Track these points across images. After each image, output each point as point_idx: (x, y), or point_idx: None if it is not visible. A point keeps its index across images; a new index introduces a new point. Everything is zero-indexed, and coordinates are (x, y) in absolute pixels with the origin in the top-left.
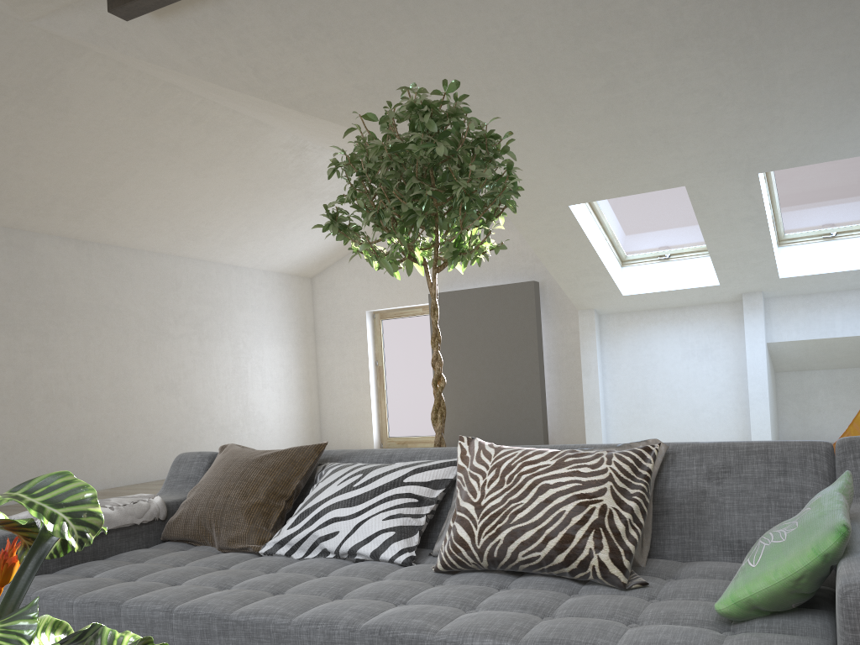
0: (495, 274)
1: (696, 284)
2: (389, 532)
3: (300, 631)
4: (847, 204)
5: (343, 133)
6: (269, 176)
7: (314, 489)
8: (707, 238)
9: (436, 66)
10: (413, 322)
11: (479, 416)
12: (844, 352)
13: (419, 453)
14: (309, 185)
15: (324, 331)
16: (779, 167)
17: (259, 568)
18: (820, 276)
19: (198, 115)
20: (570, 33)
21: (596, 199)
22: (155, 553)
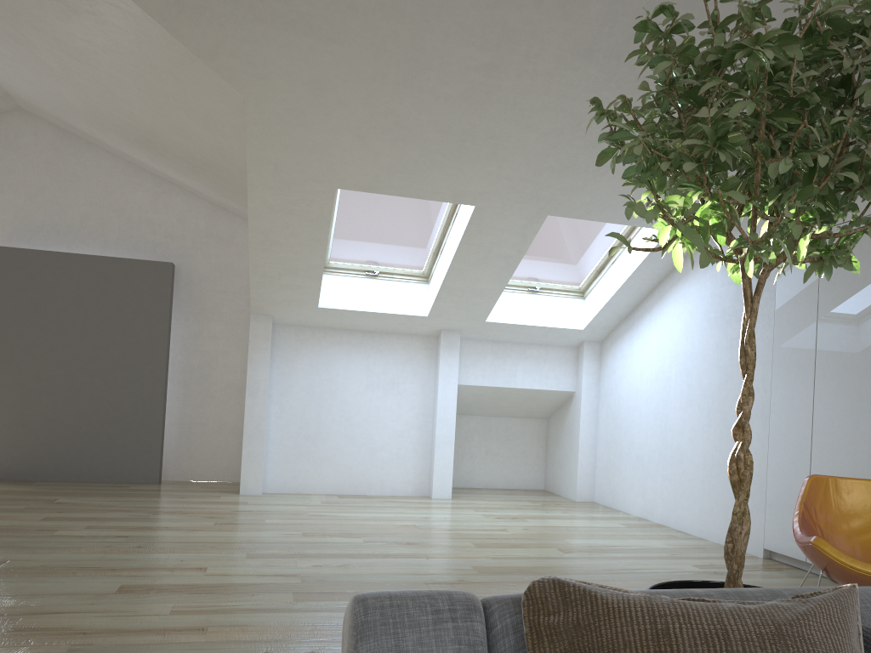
0: (107, 241)
1: (403, 310)
2: None
3: None
4: (565, 264)
5: None
6: None
7: None
8: (453, 266)
9: None
10: None
11: (61, 431)
12: (511, 402)
13: None
14: None
15: None
16: (569, 215)
17: None
18: (520, 327)
19: None
20: None
21: (374, 191)
22: None
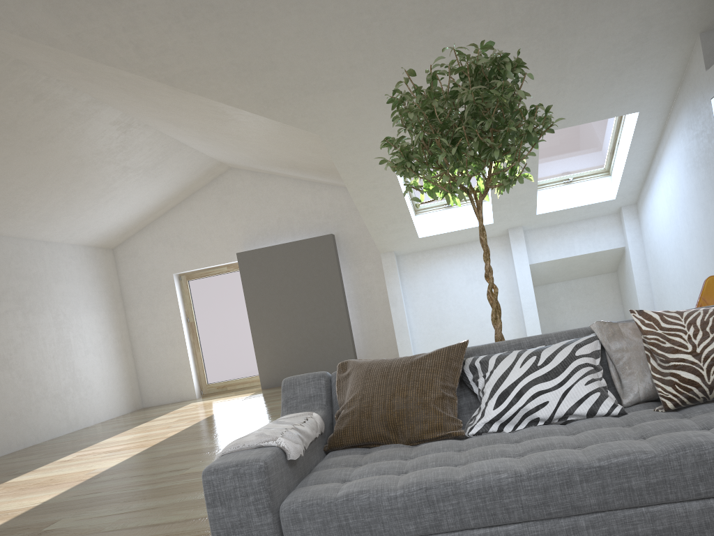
0: (294, 231)
1: (475, 224)
2: (595, 393)
3: (669, 459)
4: (583, 156)
5: (199, 108)
6: (94, 152)
7: (491, 376)
8: None
9: (310, 46)
10: (219, 280)
11: (297, 352)
12: (578, 266)
13: (545, 338)
14: (128, 160)
15: (132, 296)
16: (555, 128)
17: (497, 442)
18: (564, 211)
19: (40, 93)
20: (427, 20)
21: None
22: (354, 457)
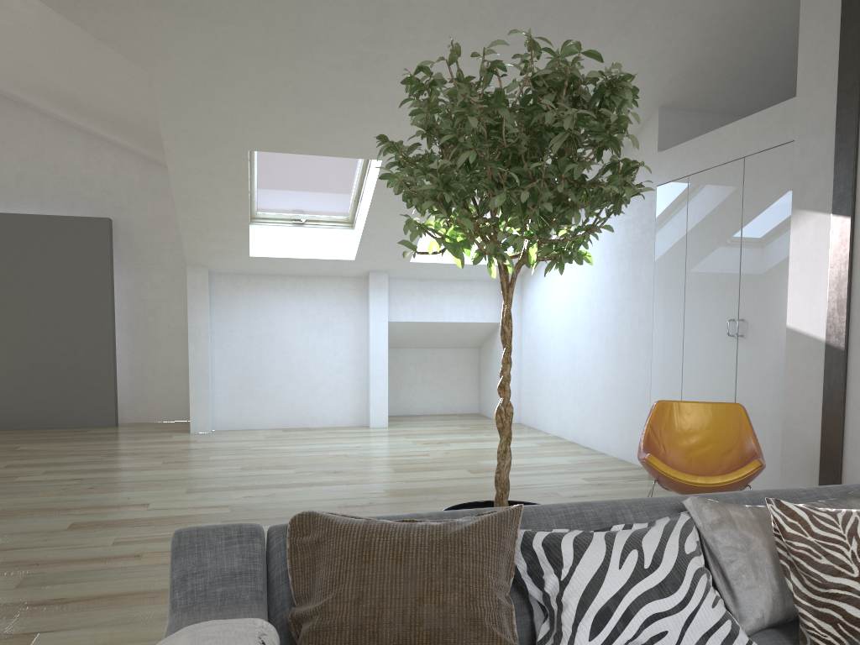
0: (44, 199)
1: (331, 255)
2: (726, 622)
3: None
4: None
5: None
6: None
7: (572, 576)
8: (371, 214)
9: None
10: None
11: (18, 383)
12: (442, 334)
13: (617, 509)
14: None
15: None
16: None
17: None
18: (443, 265)
19: None
20: None
21: (285, 151)
22: None
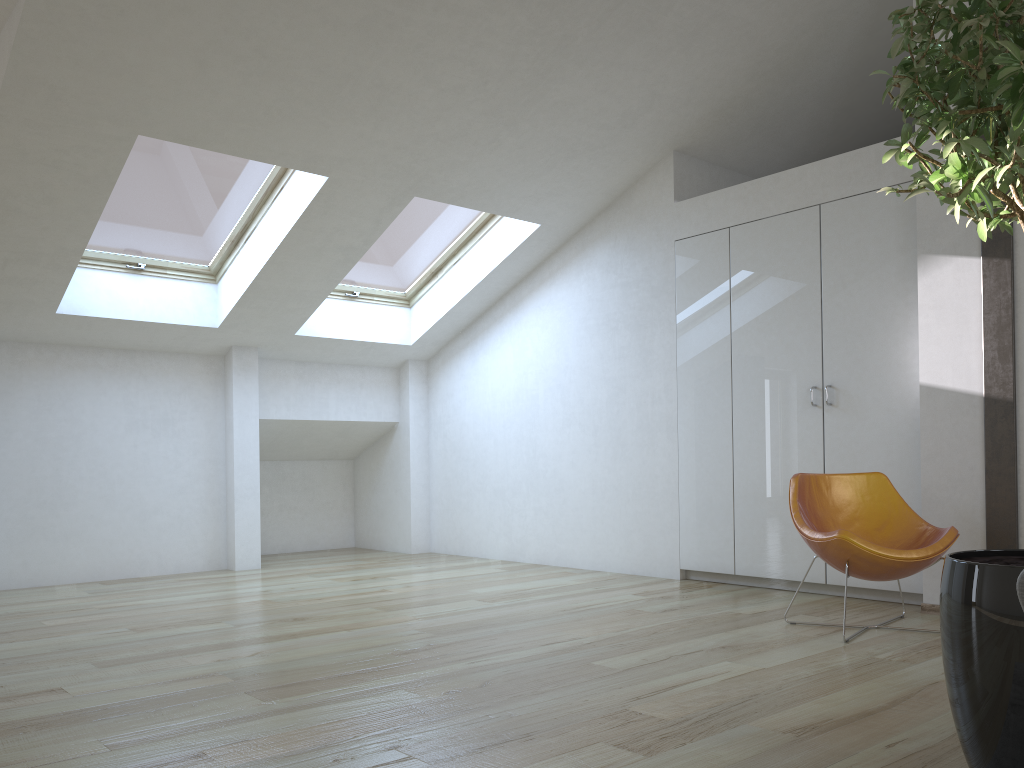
0: None
1: (184, 320)
2: None
3: None
4: (395, 263)
5: None
6: None
7: None
8: (275, 258)
9: None
10: None
11: None
12: (316, 440)
13: None
14: None
15: None
16: (439, 198)
17: None
18: (337, 342)
19: None
20: None
21: (195, 144)
22: None
